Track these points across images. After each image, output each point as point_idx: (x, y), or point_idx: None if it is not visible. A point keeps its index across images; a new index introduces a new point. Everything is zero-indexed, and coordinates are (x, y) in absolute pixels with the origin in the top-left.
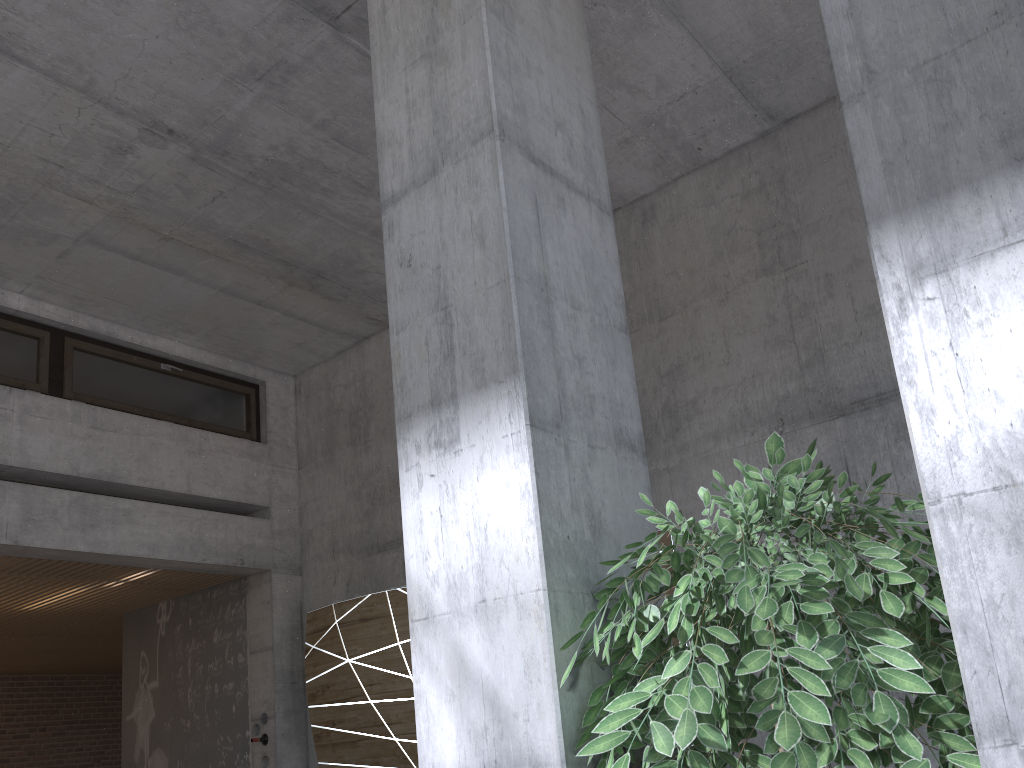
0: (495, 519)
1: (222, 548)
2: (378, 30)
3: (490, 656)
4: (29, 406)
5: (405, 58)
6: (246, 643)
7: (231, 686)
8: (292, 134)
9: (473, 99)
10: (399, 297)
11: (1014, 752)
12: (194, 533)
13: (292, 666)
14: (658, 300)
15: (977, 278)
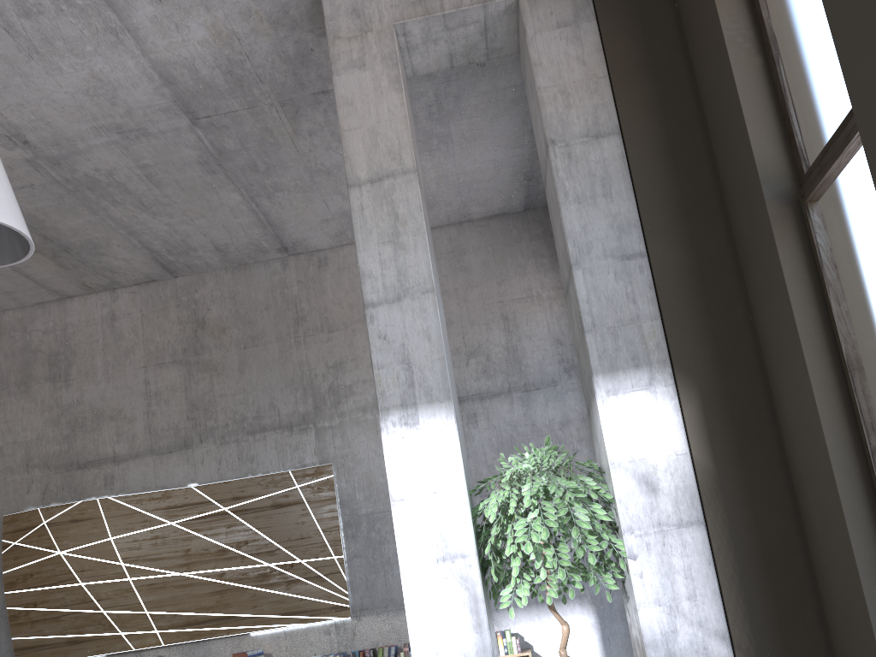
0: (440, 458)
1: None
2: (358, 216)
3: (439, 515)
4: None
5: (378, 238)
6: None
7: None
8: (117, 166)
9: (422, 273)
10: (379, 352)
11: (632, 535)
12: None
13: None
14: (328, 319)
15: (624, 398)
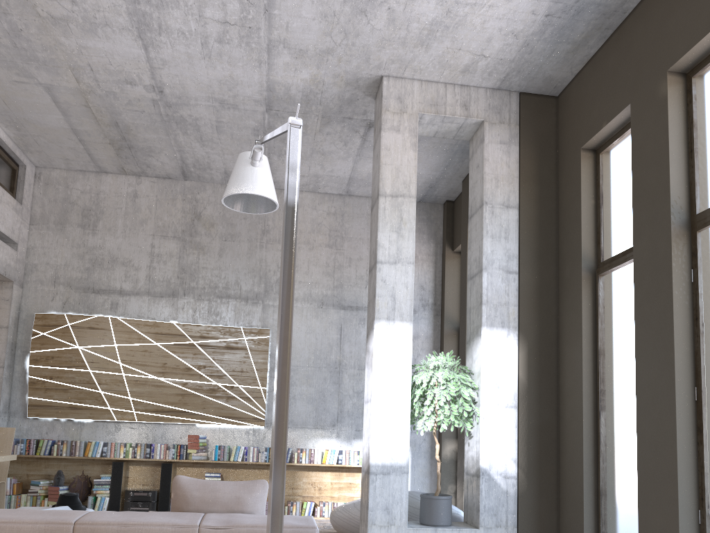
0: (401, 350)
1: (0, 263)
2: (382, 213)
3: (396, 378)
4: None
5: (390, 227)
6: None
7: None
8: (204, 117)
9: (409, 252)
10: (380, 288)
11: (484, 407)
12: None
13: (13, 340)
14: None
15: (494, 341)
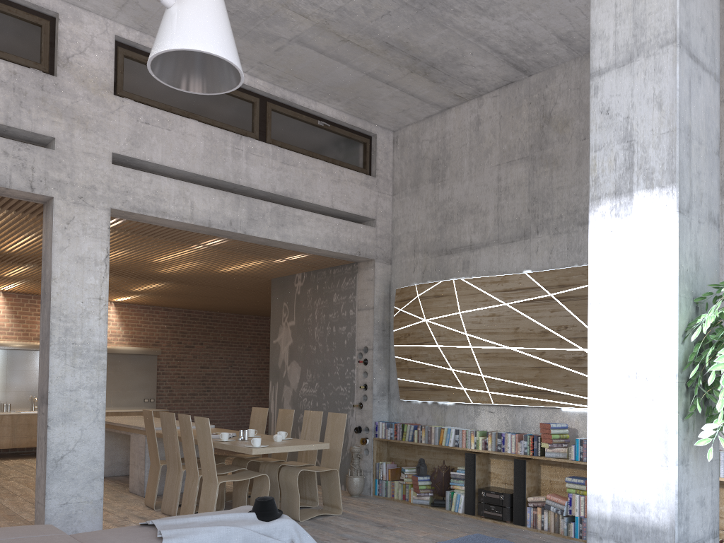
0: (650, 258)
1: (349, 244)
2: None
3: (638, 324)
4: (250, 148)
5: None
6: (355, 304)
7: (344, 329)
8: None
9: (663, 19)
10: (598, 131)
11: None
12: (334, 233)
13: (383, 320)
14: None
15: None
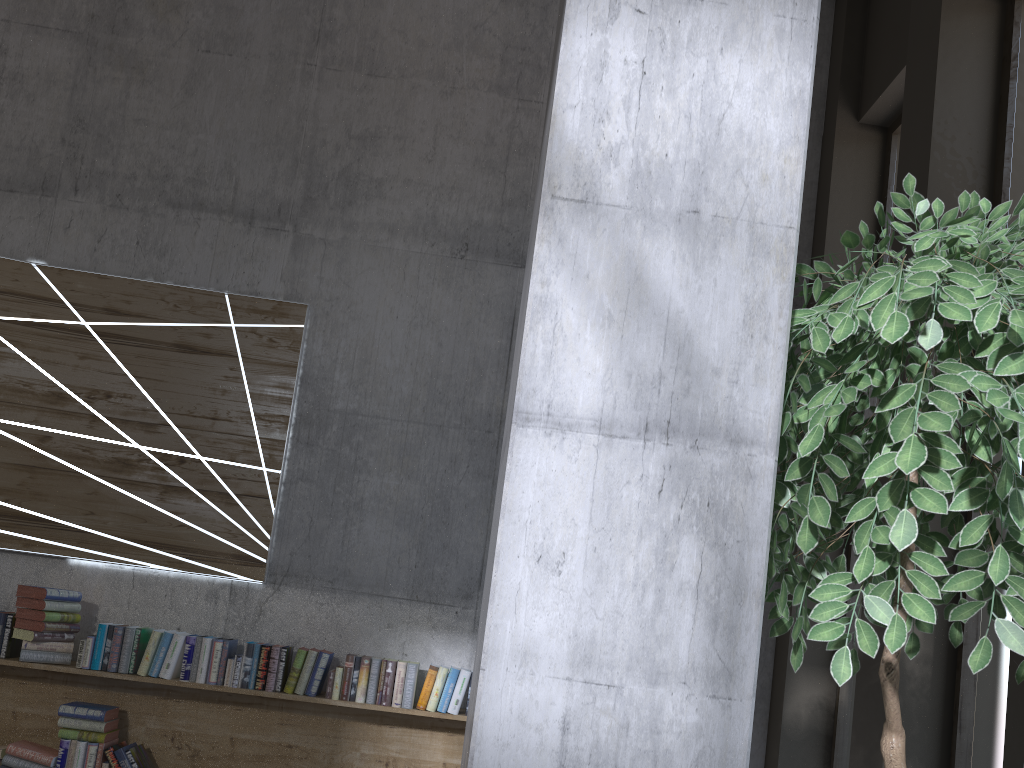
0: (739, 115)
1: None
2: None
3: (690, 287)
4: None
5: None
6: None
7: None
8: None
9: None
10: None
11: None
12: None
13: None
14: (374, 52)
15: None
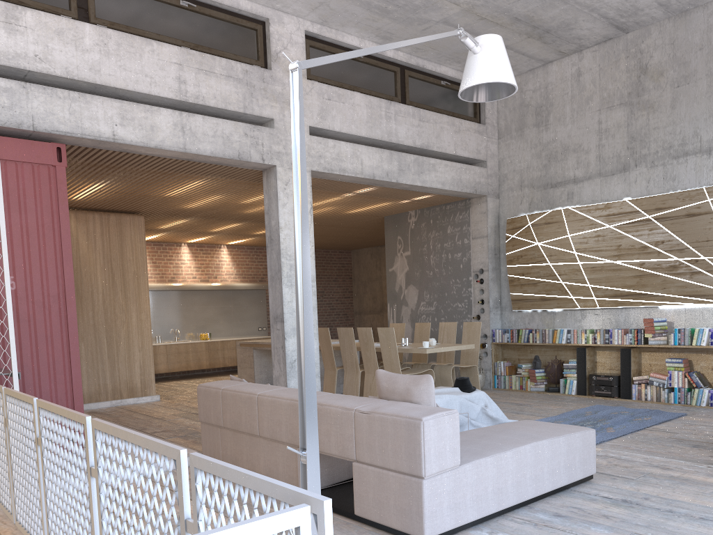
0: None
1: (468, 184)
2: None
3: None
4: (397, 110)
5: None
6: (469, 233)
7: (459, 255)
8: None
9: None
10: None
11: None
12: (457, 176)
13: (494, 246)
14: None
15: None
